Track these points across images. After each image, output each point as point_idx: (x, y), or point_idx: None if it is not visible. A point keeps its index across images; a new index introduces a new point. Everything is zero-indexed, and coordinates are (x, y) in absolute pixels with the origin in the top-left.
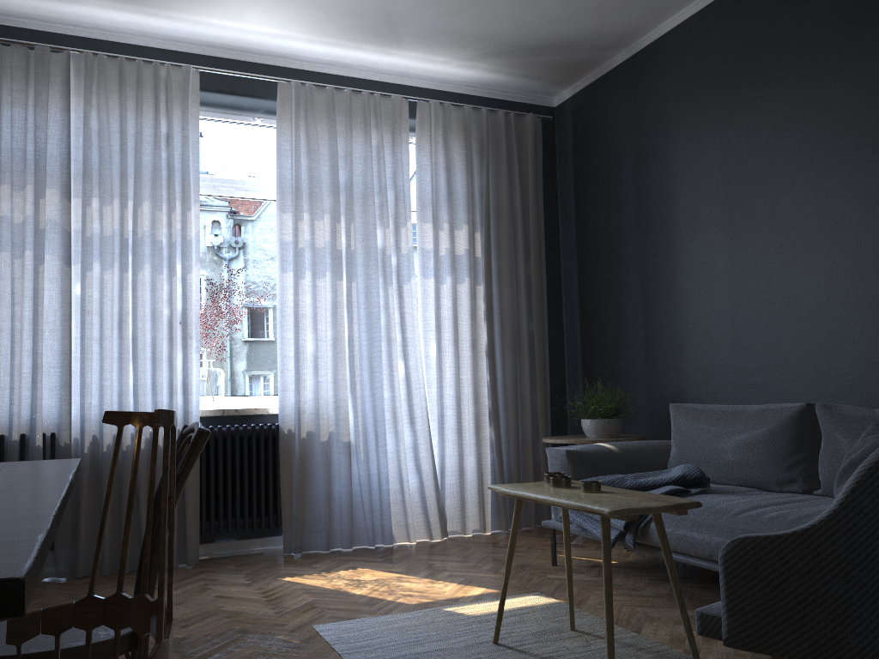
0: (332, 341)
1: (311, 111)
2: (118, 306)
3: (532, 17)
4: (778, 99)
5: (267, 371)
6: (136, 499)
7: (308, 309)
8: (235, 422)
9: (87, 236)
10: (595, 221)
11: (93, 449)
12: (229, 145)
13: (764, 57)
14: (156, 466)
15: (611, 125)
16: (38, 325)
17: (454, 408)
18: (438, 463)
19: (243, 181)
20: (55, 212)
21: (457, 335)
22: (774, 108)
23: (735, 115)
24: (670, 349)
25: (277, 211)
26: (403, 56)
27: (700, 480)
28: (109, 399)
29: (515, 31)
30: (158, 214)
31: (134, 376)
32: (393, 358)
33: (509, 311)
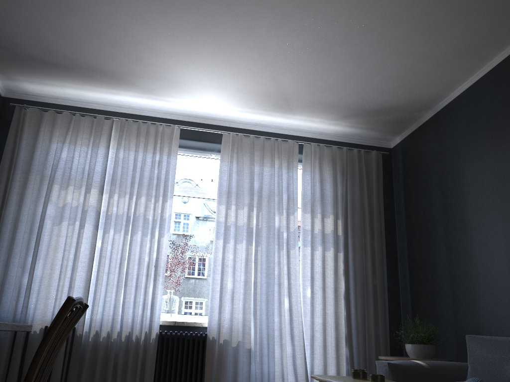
0: (244, 283)
1: (240, 149)
2: (120, 254)
3: (368, 92)
4: None
5: (206, 300)
6: (116, 373)
7: (230, 262)
8: (182, 330)
9: (108, 214)
10: (417, 214)
11: (95, 339)
12: (196, 169)
13: None
14: (129, 353)
15: (424, 155)
16: (75, 263)
17: (321, 332)
18: (309, 369)
19: (202, 188)
20: (94, 201)
21: (324, 284)
22: None
23: (501, 141)
24: (469, 298)
25: (217, 204)
26: (295, 118)
27: None
28: (108, 309)
29: (359, 101)
30: (148, 203)
31: (123, 296)
32: (281, 295)
33: (360, 270)
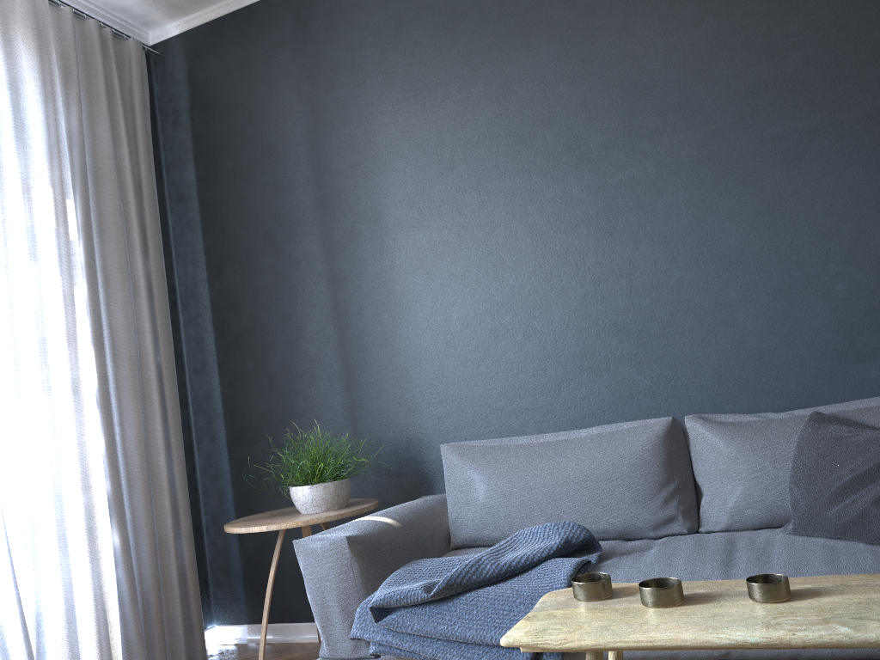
0: None
1: None
2: None
3: None
4: (542, 56)
5: None
6: None
7: None
8: None
9: None
10: (239, 207)
11: None
12: None
13: (516, 4)
14: None
15: (263, 76)
16: None
17: (49, 503)
18: (27, 610)
19: None
20: None
21: (48, 373)
22: (536, 66)
23: (476, 71)
24: (390, 375)
25: None
26: None
27: (585, 542)
28: None
29: None
30: None
31: None
32: None
33: (127, 333)
